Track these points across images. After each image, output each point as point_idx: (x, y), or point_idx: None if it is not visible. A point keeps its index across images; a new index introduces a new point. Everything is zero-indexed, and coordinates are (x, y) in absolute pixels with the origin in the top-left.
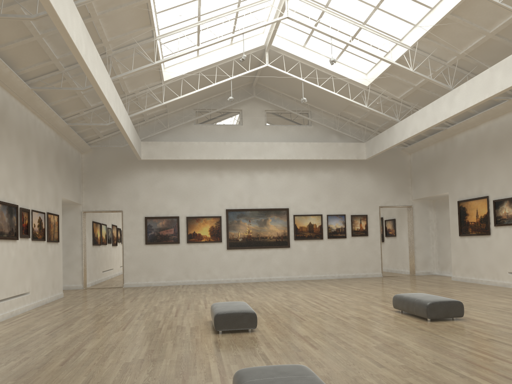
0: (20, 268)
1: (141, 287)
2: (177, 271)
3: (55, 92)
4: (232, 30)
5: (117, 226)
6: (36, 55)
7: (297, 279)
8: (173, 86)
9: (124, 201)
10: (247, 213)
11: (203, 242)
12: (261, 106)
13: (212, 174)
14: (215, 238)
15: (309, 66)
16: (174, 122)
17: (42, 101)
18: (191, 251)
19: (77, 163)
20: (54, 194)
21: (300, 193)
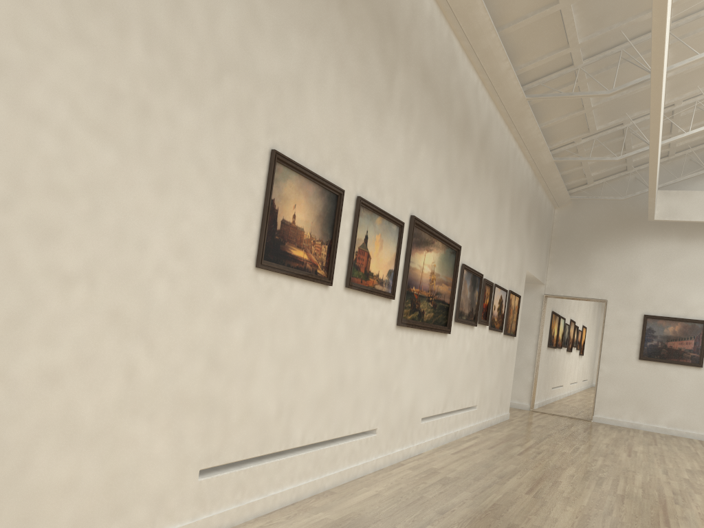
0: (471, 368)
1: (624, 428)
2: (690, 414)
3: (552, 106)
4: None
5: (575, 323)
6: (549, 39)
7: None
8: None
9: (612, 285)
10: None
11: None
12: None
13: None
14: None
15: None
16: None
17: (533, 120)
18: None
19: (548, 222)
20: (519, 265)
21: None
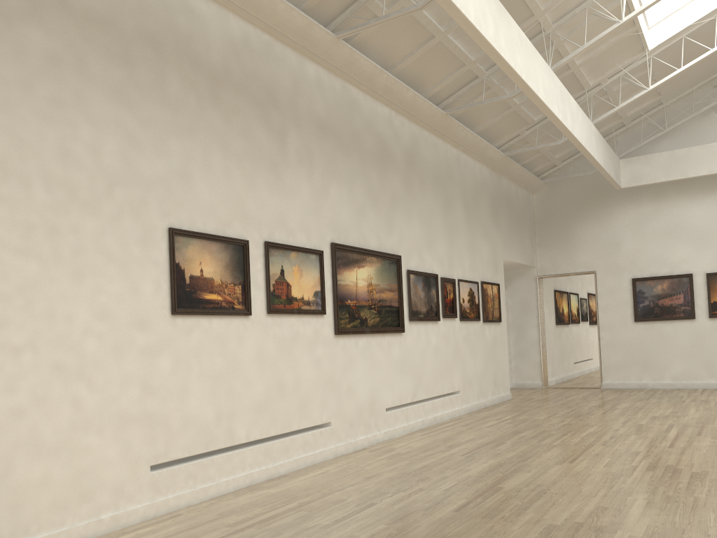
0: (444, 358)
1: (630, 390)
2: (692, 366)
3: (480, 111)
4: None
5: None
6: (445, 63)
7: None
8: (667, 55)
9: (598, 256)
10: None
11: None
12: None
13: None
14: None
15: None
16: (676, 117)
17: (463, 128)
18: None
19: (526, 208)
20: (490, 256)
21: None
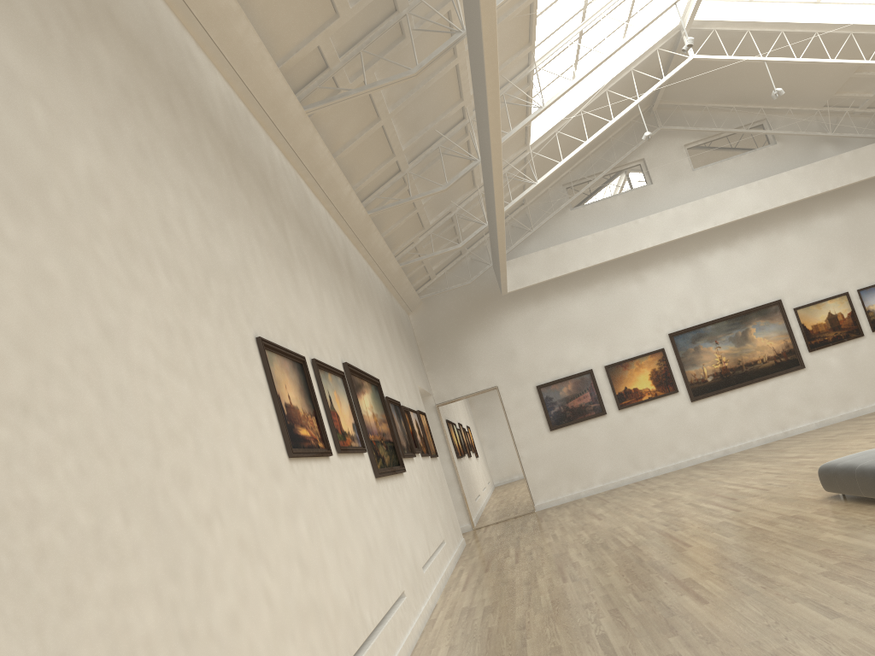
0: (428, 502)
1: (568, 503)
2: (616, 462)
3: (388, 214)
4: (626, 18)
5: (461, 426)
6: (377, 153)
7: (837, 420)
8: (540, 150)
9: (495, 369)
10: (708, 330)
11: (646, 400)
12: (675, 140)
13: (626, 281)
14: (664, 389)
15: (767, 32)
16: (536, 217)
17: (377, 233)
18: (630, 421)
19: (410, 330)
20: (412, 382)
21: (794, 266)
